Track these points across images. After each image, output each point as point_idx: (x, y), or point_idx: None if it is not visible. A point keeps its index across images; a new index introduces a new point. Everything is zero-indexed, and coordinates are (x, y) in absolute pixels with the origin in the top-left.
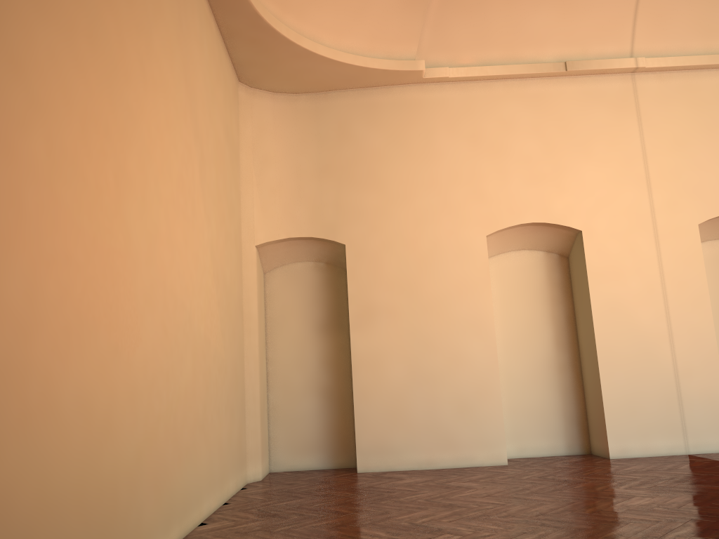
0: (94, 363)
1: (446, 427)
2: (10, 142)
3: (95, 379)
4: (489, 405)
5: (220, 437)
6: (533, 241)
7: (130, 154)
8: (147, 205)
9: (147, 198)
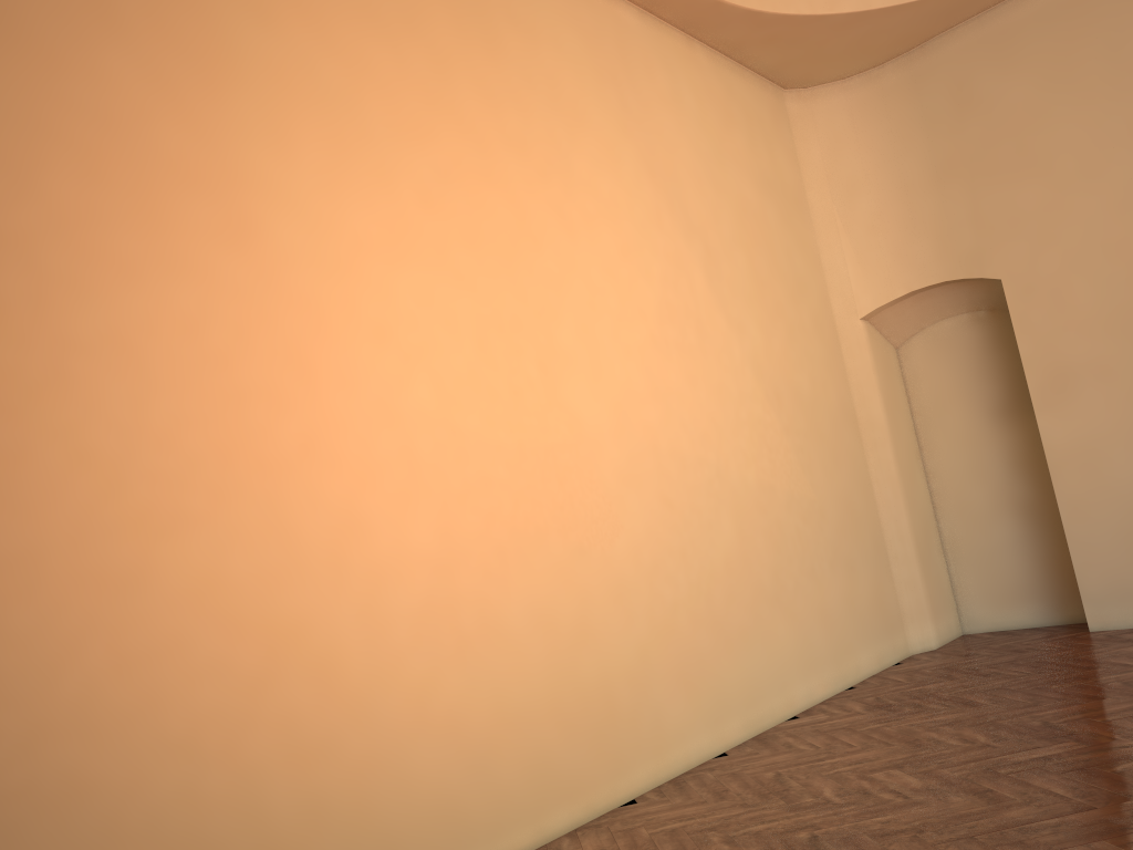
0: (547, 573)
1: None
2: (390, 407)
3: (553, 588)
4: None
5: (824, 604)
6: None
7: (561, 327)
8: (602, 371)
9: (602, 362)
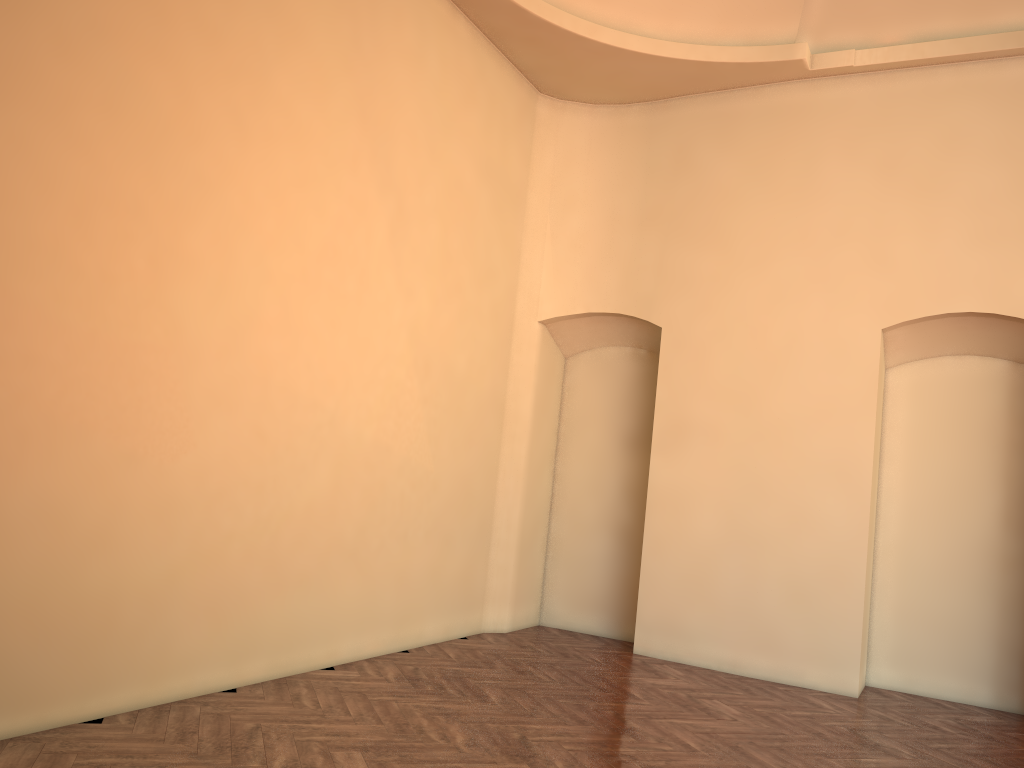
0: (78, 470)
1: (767, 617)
2: None
3: (80, 487)
4: (842, 599)
5: (405, 569)
6: (984, 341)
7: (194, 230)
8: (229, 288)
9: (233, 278)
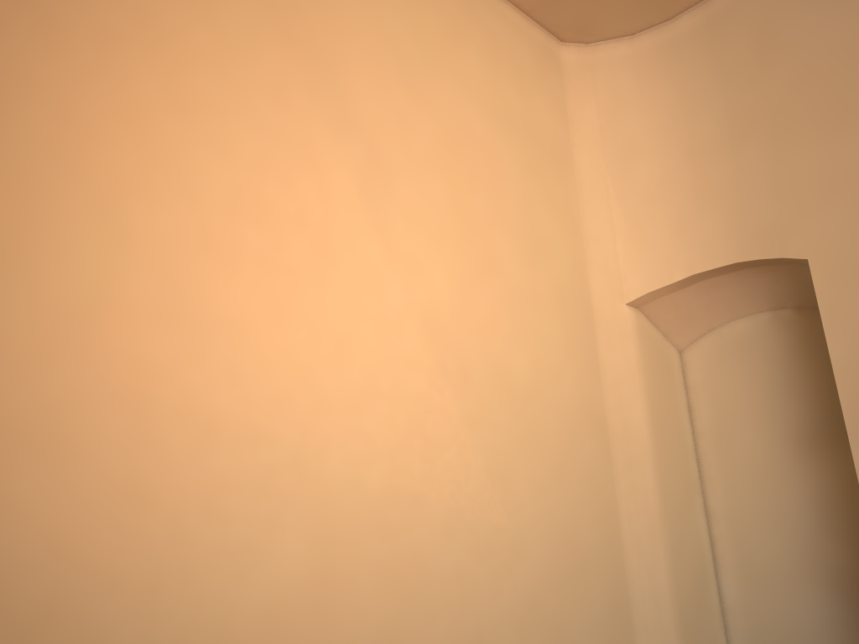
0: None
1: None
2: None
3: None
4: None
5: None
6: None
7: None
8: (41, 252)
9: (47, 238)
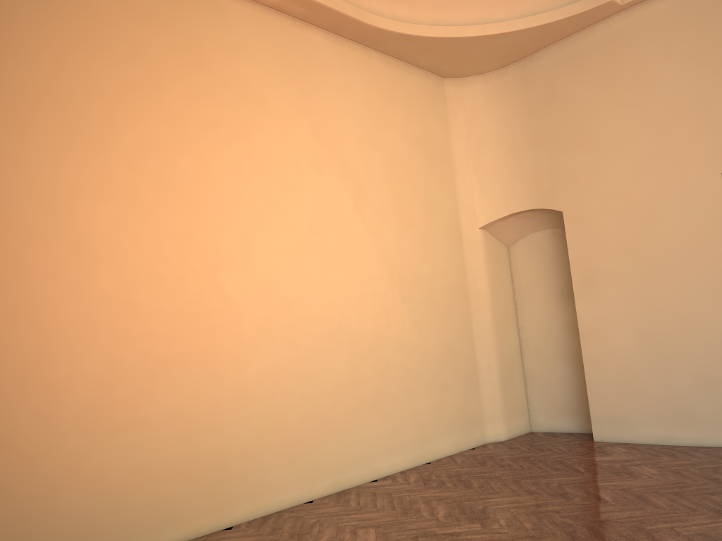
0: (187, 389)
1: (683, 400)
2: (80, 289)
3: (190, 398)
4: None
5: (416, 410)
6: None
7: (224, 237)
8: (254, 265)
9: (255, 259)
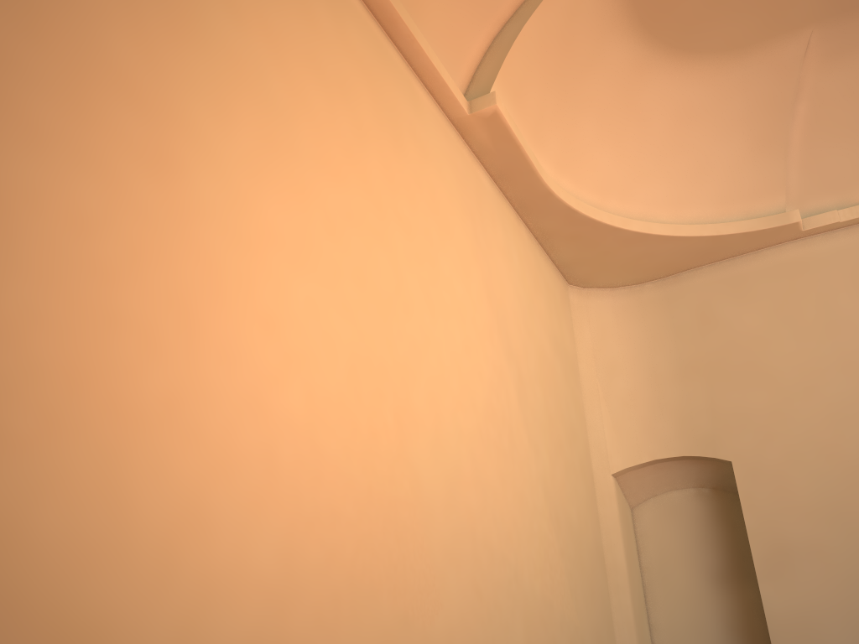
0: (374, 637)
1: None
2: (262, 400)
3: None
4: None
5: None
6: None
7: (416, 389)
8: (441, 444)
9: (442, 435)
